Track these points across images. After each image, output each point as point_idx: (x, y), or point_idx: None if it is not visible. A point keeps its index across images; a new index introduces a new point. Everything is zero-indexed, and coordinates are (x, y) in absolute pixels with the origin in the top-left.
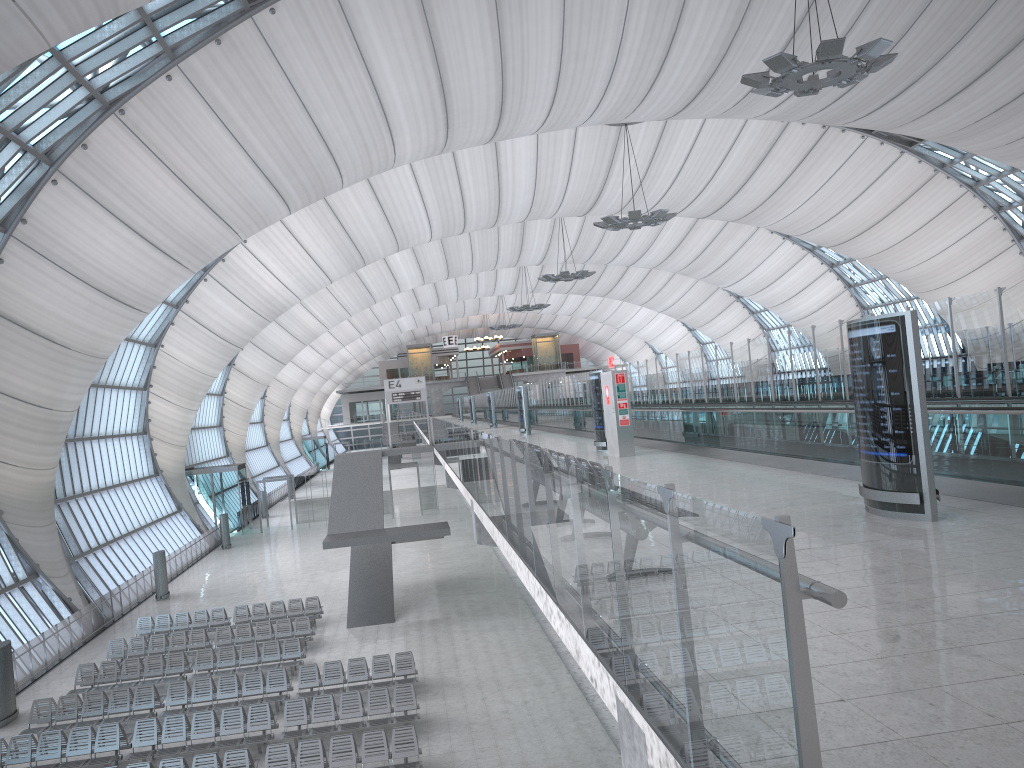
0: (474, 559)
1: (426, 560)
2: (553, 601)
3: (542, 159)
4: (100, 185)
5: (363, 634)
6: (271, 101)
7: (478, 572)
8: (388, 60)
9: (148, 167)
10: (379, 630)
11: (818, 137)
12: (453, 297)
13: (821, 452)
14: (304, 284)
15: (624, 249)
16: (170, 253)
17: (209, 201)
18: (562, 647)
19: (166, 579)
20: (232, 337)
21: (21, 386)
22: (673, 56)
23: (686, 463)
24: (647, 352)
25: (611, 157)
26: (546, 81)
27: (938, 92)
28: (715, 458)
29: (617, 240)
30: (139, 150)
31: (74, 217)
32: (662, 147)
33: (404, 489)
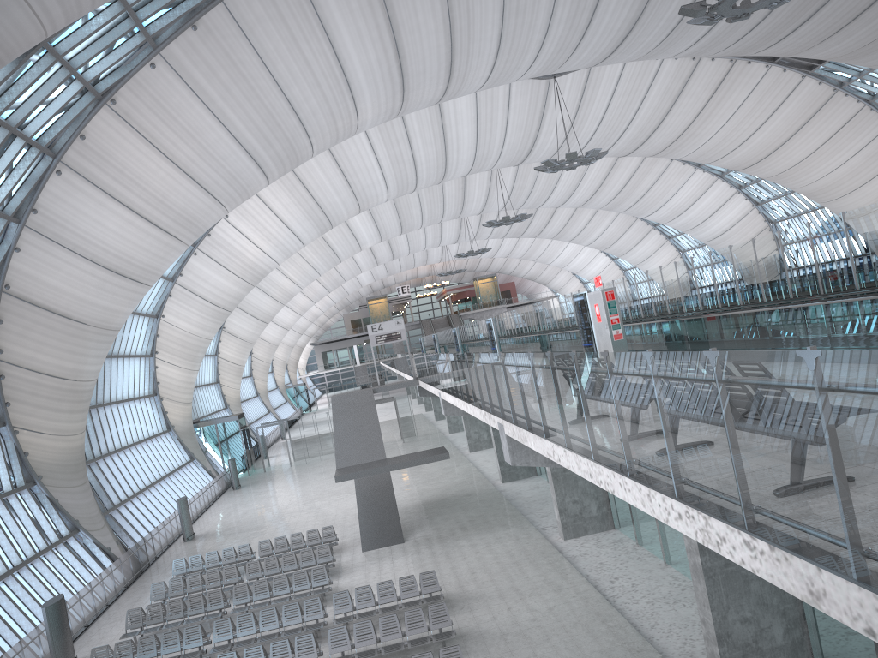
0: (462, 478)
1: (418, 483)
2: (737, 529)
3: (481, 116)
4: (99, 172)
5: (379, 556)
6: (246, 79)
7: (469, 489)
8: (348, 31)
9: (141, 151)
10: (392, 551)
11: (726, 71)
12: (405, 251)
13: (859, 340)
14: (281, 249)
15: (554, 192)
16: (167, 229)
17: (197, 178)
18: (568, 552)
19: (190, 522)
20: (223, 302)
21: (46, 362)
22: (603, 3)
23: None
24: (575, 283)
25: (542, 108)
26: (490, 38)
27: (845, 12)
28: None
29: (547, 185)
30: (132, 136)
31: (79, 203)
32: (587, 94)
33: (381, 422)
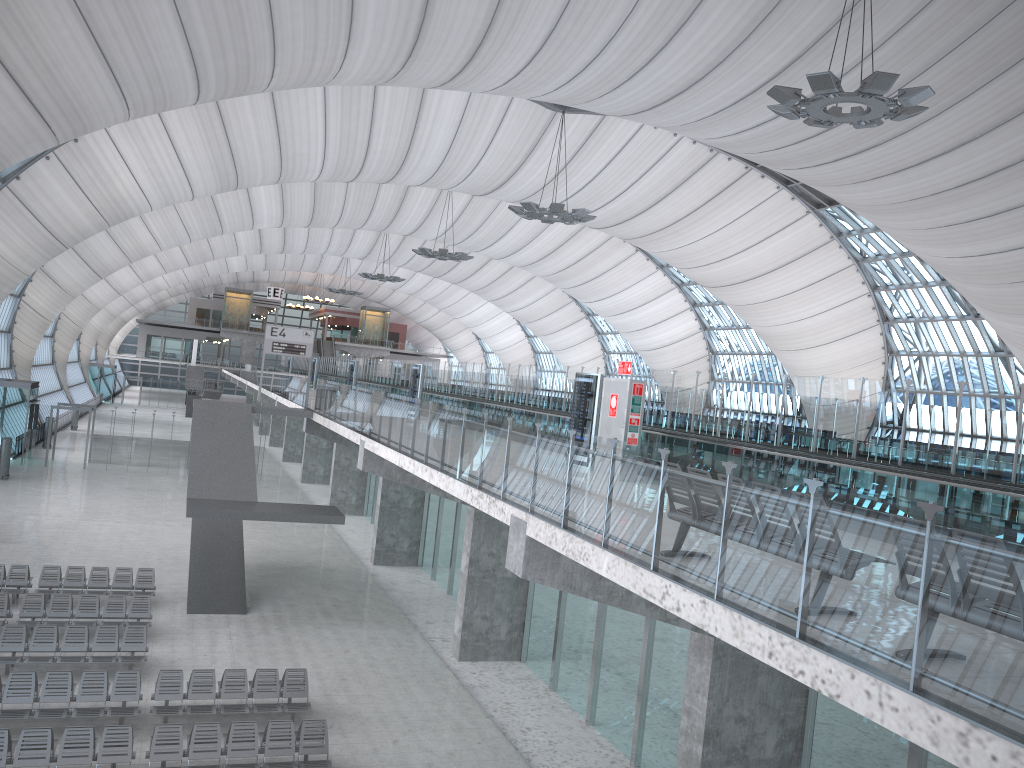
0: (321, 544)
1: (263, 536)
2: None
3: (465, 124)
4: None
5: (211, 625)
6: None
7: (331, 562)
8: None
9: None
10: (230, 622)
11: (738, 177)
12: (300, 248)
13: None
14: (163, 193)
15: (500, 241)
16: (41, 110)
17: (111, 58)
18: (464, 678)
19: None
20: (62, 233)
21: None
22: (671, 49)
23: None
24: (476, 348)
25: (535, 142)
26: (535, 35)
27: (892, 161)
28: None
29: (496, 230)
30: None
31: None
32: (589, 145)
33: None
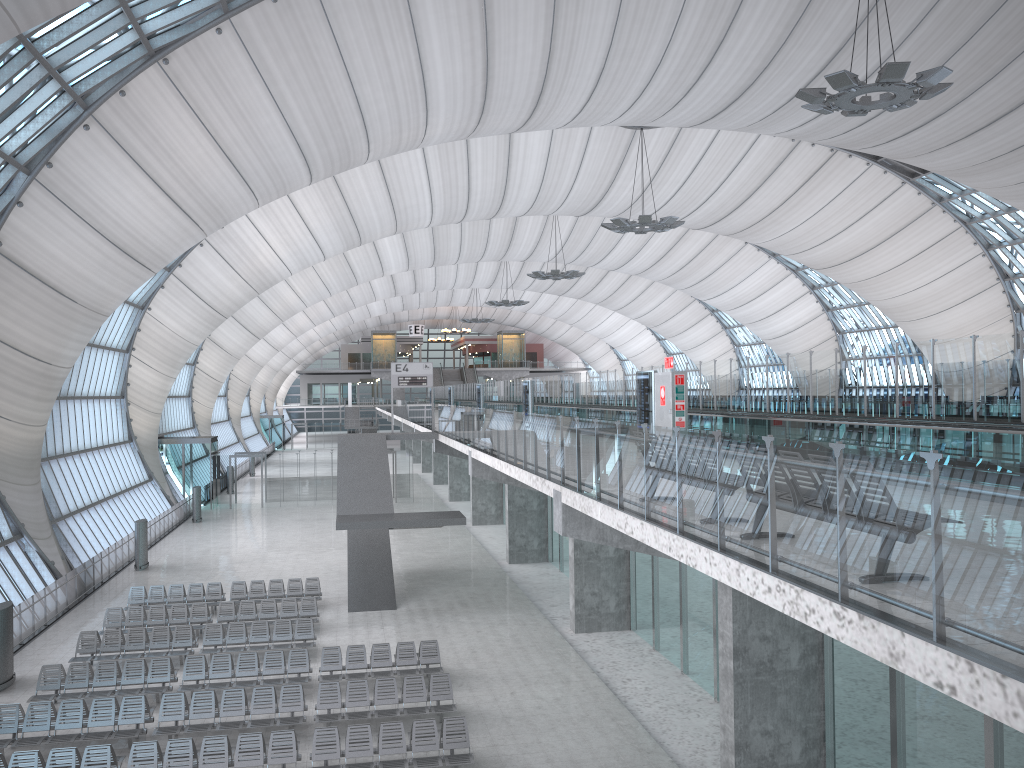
0: (463, 551)
1: (413, 548)
2: (830, 600)
3: (553, 155)
4: (132, 135)
5: (367, 619)
6: (316, 66)
7: (471, 564)
8: (439, 37)
9: (183, 121)
10: (383, 616)
11: (825, 160)
12: (430, 286)
13: None
14: (299, 258)
15: (611, 253)
16: (190, 213)
17: (237, 163)
18: (578, 646)
19: (147, 549)
20: (220, 306)
21: (23, 337)
22: (715, 64)
23: None
24: (611, 358)
25: (621, 160)
26: (588, 76)
27: (961, 126)
28: None
29: (606, 243)
30: (177, 103)
31: (101, 166)
32: (672, 155)
33: None
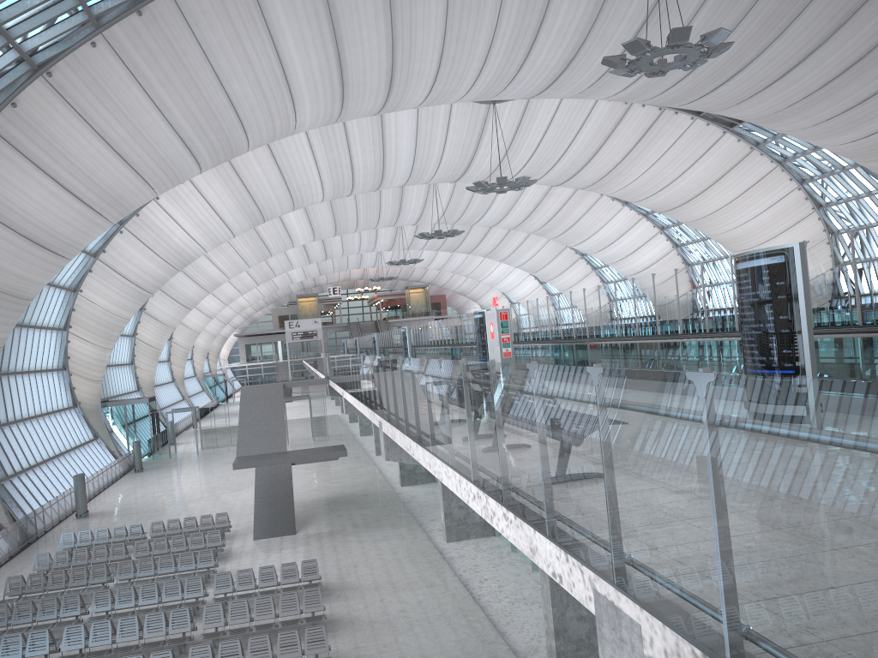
0: (363, 478)
1: (320, 480)
2: (499, 503)
3: (421, 131)
4: (28, 141)
5: (268, 545)
6: (187, 69)
7: (367, 489)
8: (292, 36)
9: (73, 126)
10: (283, 541)
11: (655, 118)
12: (339, 252)
13: None
14: (210, 237)
15: (488, 212)
16: (92, 205)
17: (128, 158)
18: (447, 553)
19: (85, 499)
20: (145, 284)
21: None
22: (540, 41)
23: None
24: (504, 302)
25: (481, 131)
26: (430, 60)
27: (759, 80)
28: None
29: (482, 204)
30: (65, 110)
31: (3, 170)
32: (524, 123)
33: (296, 419)
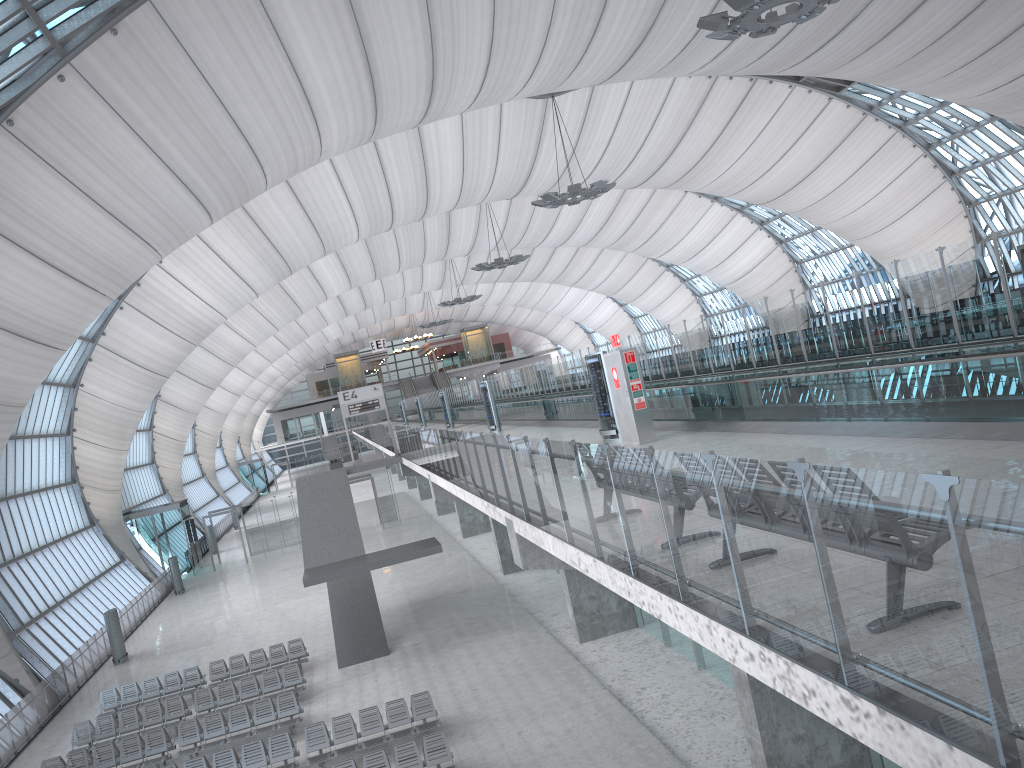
0: (455, 570)
1: (403, 578)
2: (833, 683)
3: (468, 141)
4: None
5: (359, 673)
6: (181, 96)
7: (464, 584)
8: (307, 39)
9: (48, 184)
10: (376, 666)
11: (746, 91)
12: (380, 299)
13: (923, 411)
14: (229, 301)
15: (553, 229)
16: (84, 280)
17: (122, 217)
18: (585, 658)
19: (122, 640)
20: (157, 367)
21: None
22: (609, 11)
23: (733, 443)
24: (579, 333)
25: (539, 132)
26: (478, 50)
27: (877, 27)
28: (760, 433)
29: (545, 221)
30: (35, 165)
31: None
32: (590, 117)
33: (356, 503)
